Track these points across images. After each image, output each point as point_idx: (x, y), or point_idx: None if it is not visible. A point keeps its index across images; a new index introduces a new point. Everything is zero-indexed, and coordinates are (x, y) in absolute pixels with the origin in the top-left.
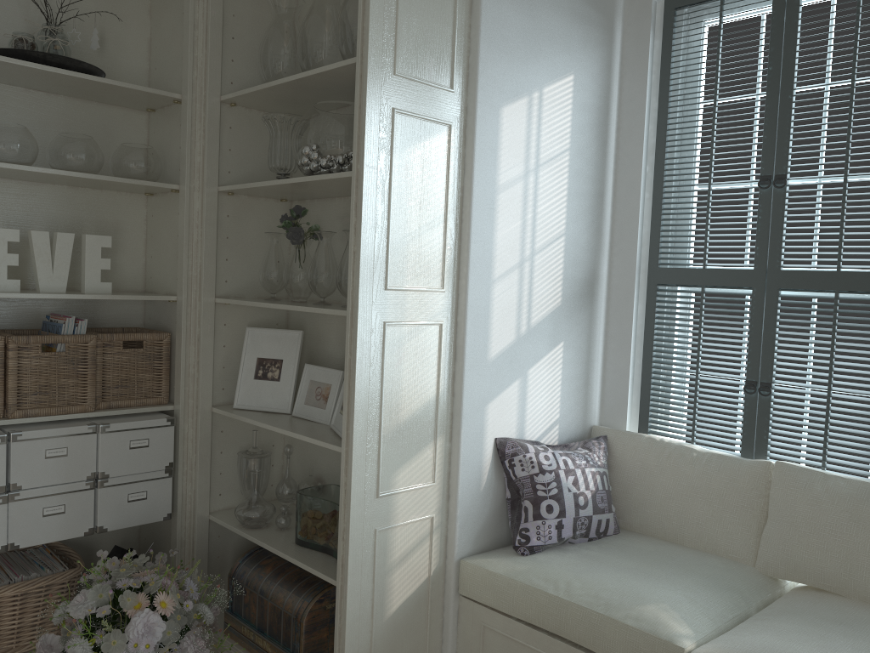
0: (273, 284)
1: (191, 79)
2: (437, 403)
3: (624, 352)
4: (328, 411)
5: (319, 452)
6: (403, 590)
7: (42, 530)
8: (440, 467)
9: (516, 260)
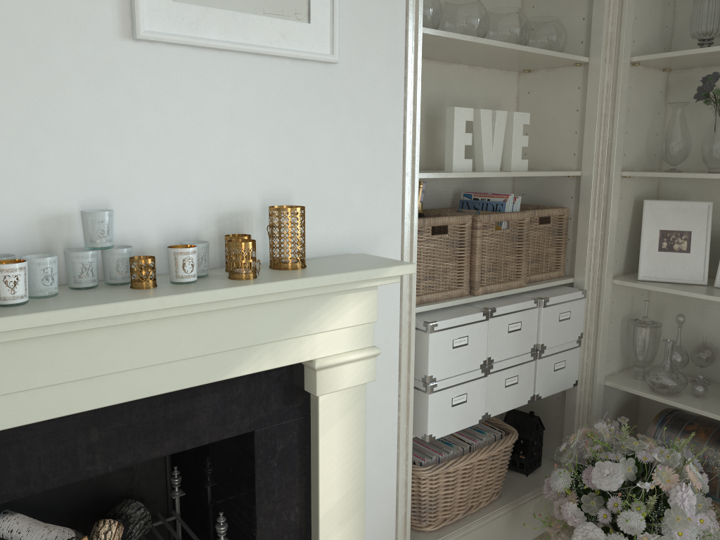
0: (681, 155)
1: None
2: None
3: None
4: None
5: (709, 321)
6: None
7: (503, 399)
8: None
9: None
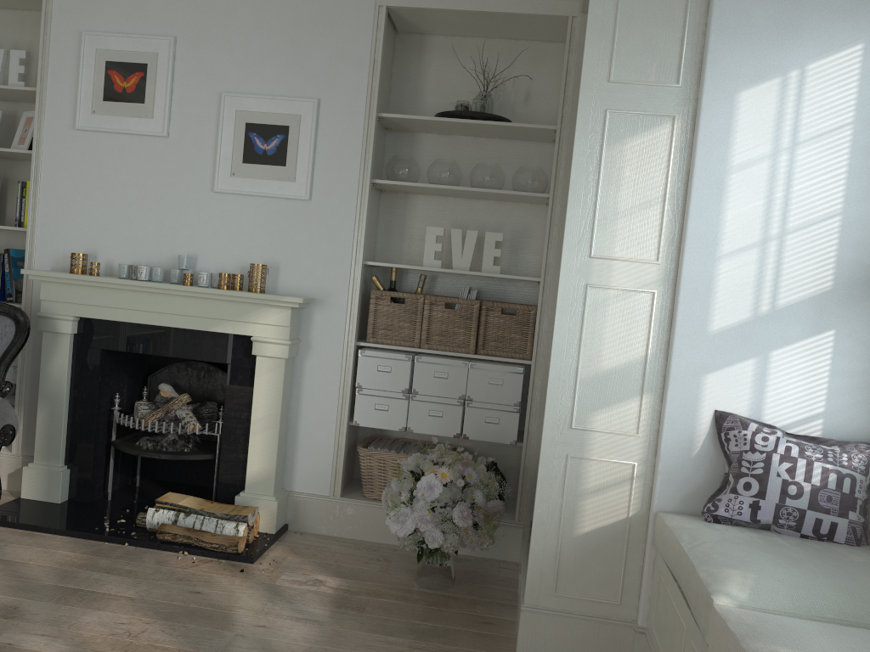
0: None
1: (560, 113)
2: (645, 363)
3: None
4: None
5: None
6: (595, 518)
7: (427, 424)
8: (646, 422)
9: (756, 239)
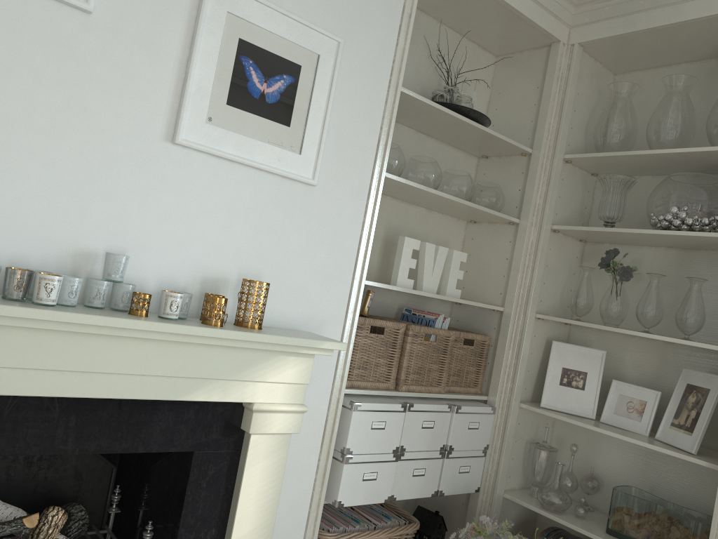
0: (584, 309)
1: (545, 139)
2: None
3: None
4: (644, 423)
5: (598, 454)
6: None
7: (409, 487)
8: None
9: None
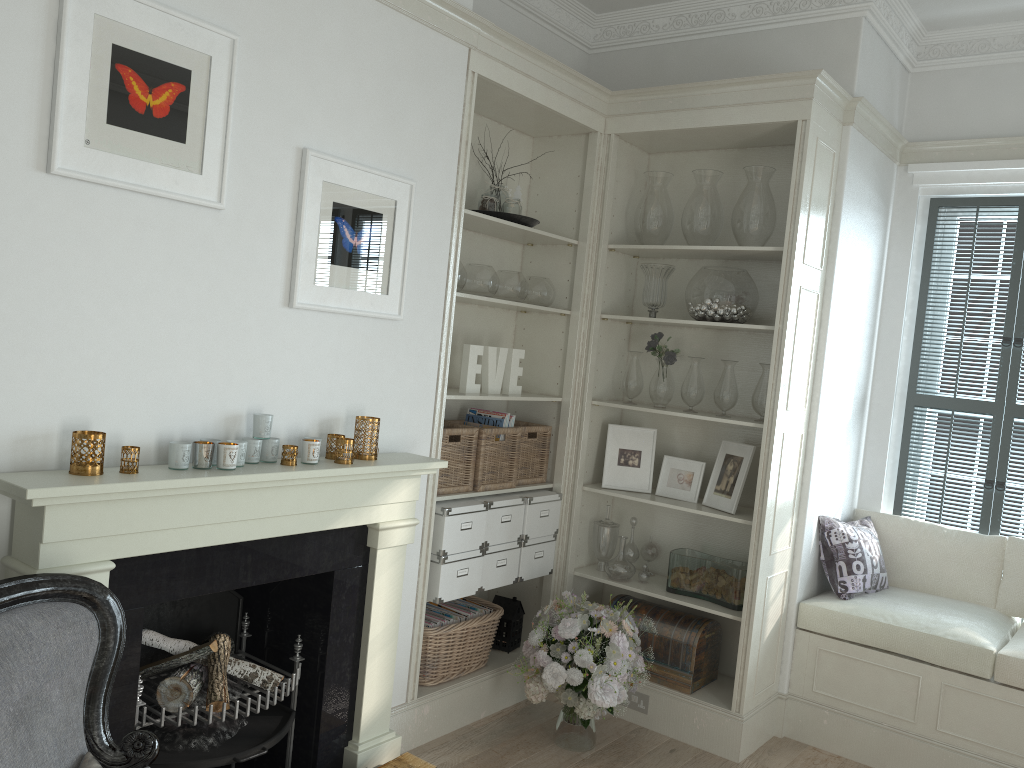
0: (635, 392)
1: (589, 230)
2: (795, 489)
3: (881, 454)
4: (693, 492)
5: (655, 524)
6: (771, 622)
7: (494, 577)
8: (792, 535)
9: (837, 387)
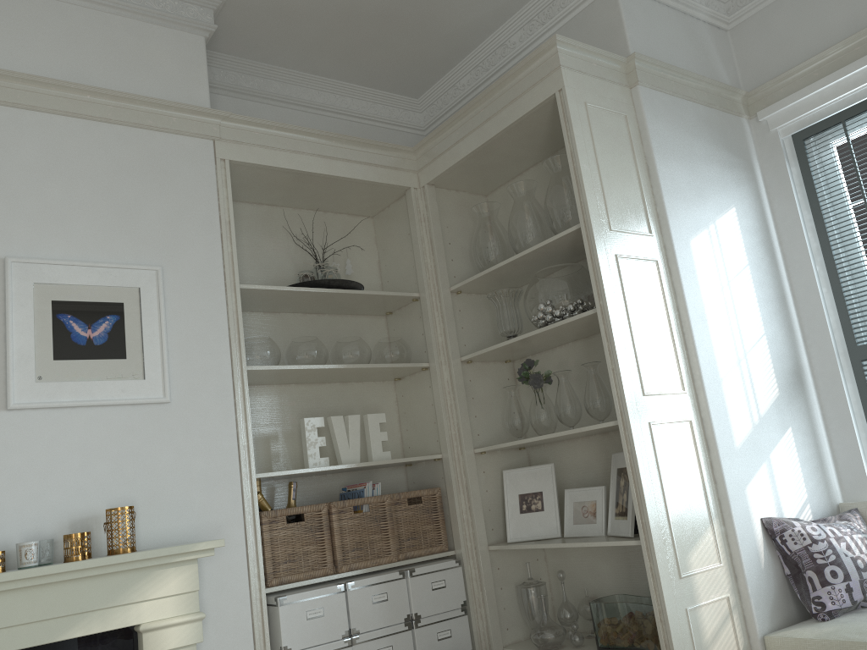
0: (519, 428)
1: (426, 279)
2: (704, 490)
3: (847, 429)
4: (599, 523)
5: (589, 573)
6: None
7: None
8: (722, 549)
9: (734, 360)
